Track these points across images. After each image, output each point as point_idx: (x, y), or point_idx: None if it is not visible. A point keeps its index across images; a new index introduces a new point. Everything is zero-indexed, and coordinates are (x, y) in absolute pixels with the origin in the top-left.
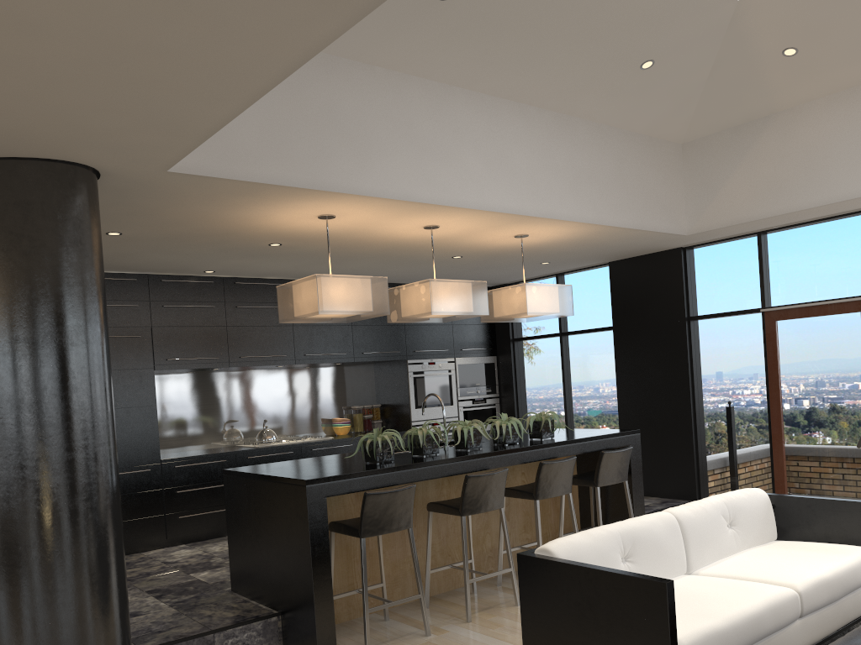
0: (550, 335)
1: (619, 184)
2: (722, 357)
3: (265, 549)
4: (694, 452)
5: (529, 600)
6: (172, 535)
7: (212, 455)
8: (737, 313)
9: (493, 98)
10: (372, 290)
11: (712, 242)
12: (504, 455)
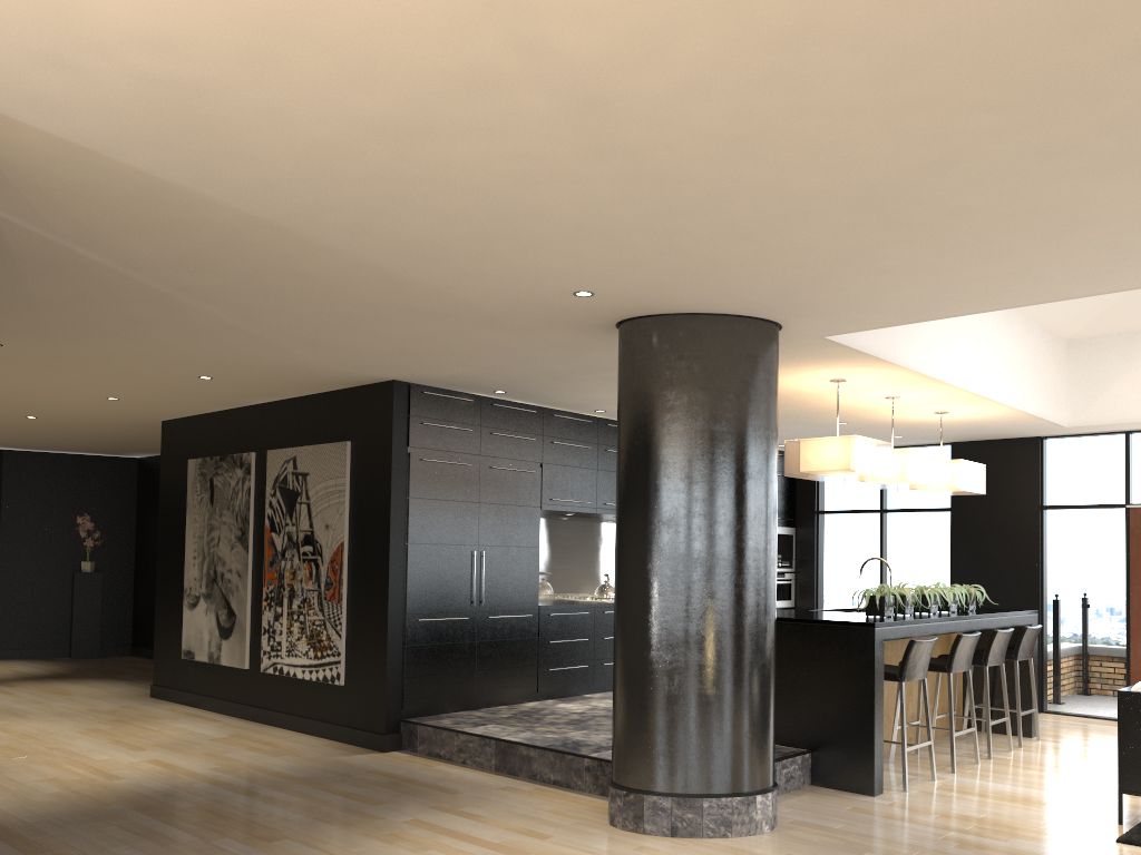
0: (867, 511)
1: (1033, 374)
2: (1076, 548)
3: (789, 690)
4: (1040, 640)
5: (1130, 728)
6: (542, 688)
7: (577, 606)
8: (1098, 507)
9: None
10: (883, 454)
11: (1074, 435)
12: (969, 620)
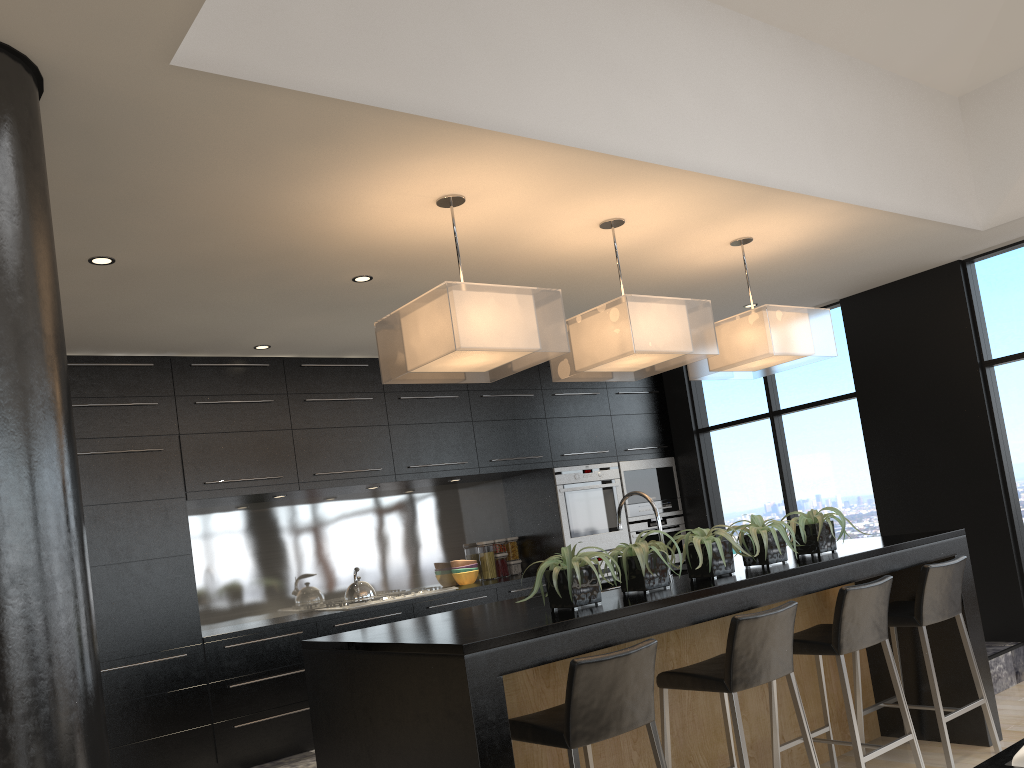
0: (754, 417)
1: (887, 149)
2: None
3: None
4: (1015, 565)
5: None
6: (226, 756)
7: (280, 626)
8: None
9: (701, 2)
10: (539, 310)
11: (1010, 245)
12: (782, 580)
